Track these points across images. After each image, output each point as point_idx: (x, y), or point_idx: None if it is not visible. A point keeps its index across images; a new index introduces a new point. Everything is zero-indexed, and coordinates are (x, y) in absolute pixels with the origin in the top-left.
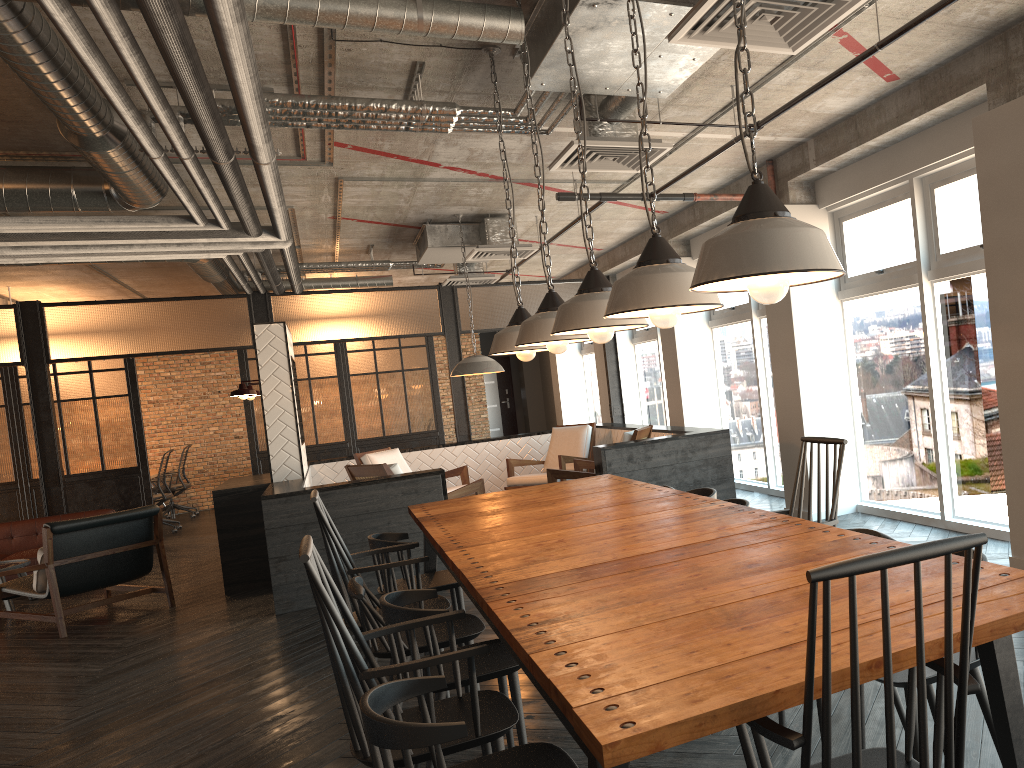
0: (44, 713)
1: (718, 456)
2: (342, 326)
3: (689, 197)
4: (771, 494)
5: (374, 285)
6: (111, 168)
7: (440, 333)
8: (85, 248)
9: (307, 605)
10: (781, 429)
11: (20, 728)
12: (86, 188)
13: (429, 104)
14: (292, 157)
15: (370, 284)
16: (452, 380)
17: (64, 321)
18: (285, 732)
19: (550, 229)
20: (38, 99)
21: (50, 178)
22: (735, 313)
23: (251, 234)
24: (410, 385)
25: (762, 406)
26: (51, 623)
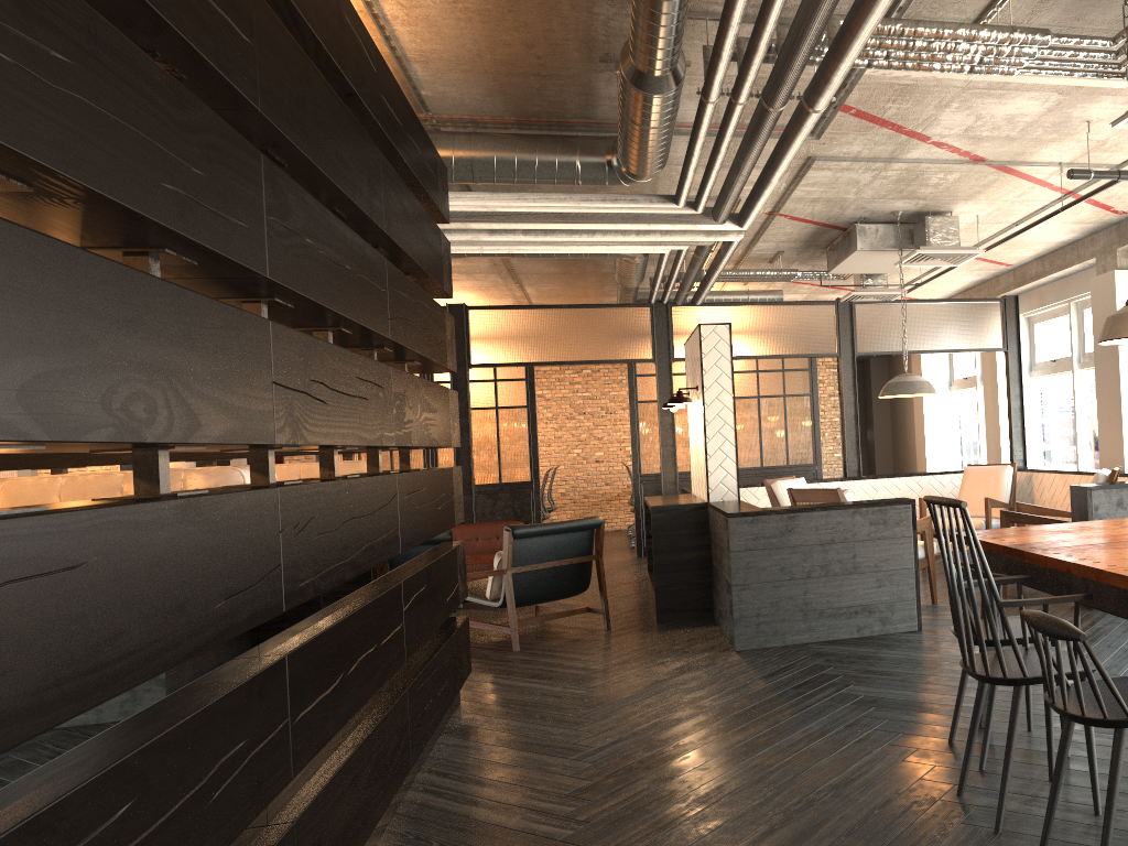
0: (557, 735)
1: None
2: (738, 342)
3: None
4: None
5: (764, 300)
6: (651, 121)
7: (835, 354)
8: (552, 235)
9: (766, 644)
10: None
11: (543, 750)
12: (590, 158)
13: (1021, 30)
14: (784, 126)
15: (760, 299)
16: (844, 407)
17: (485, 325)
18: (876, 802)
19: (978, 235)
20: (588, 43)
21: (558, 146)
22: None
23: (719, 220)
24: (790, 412)
25: None
26: (493, 634)
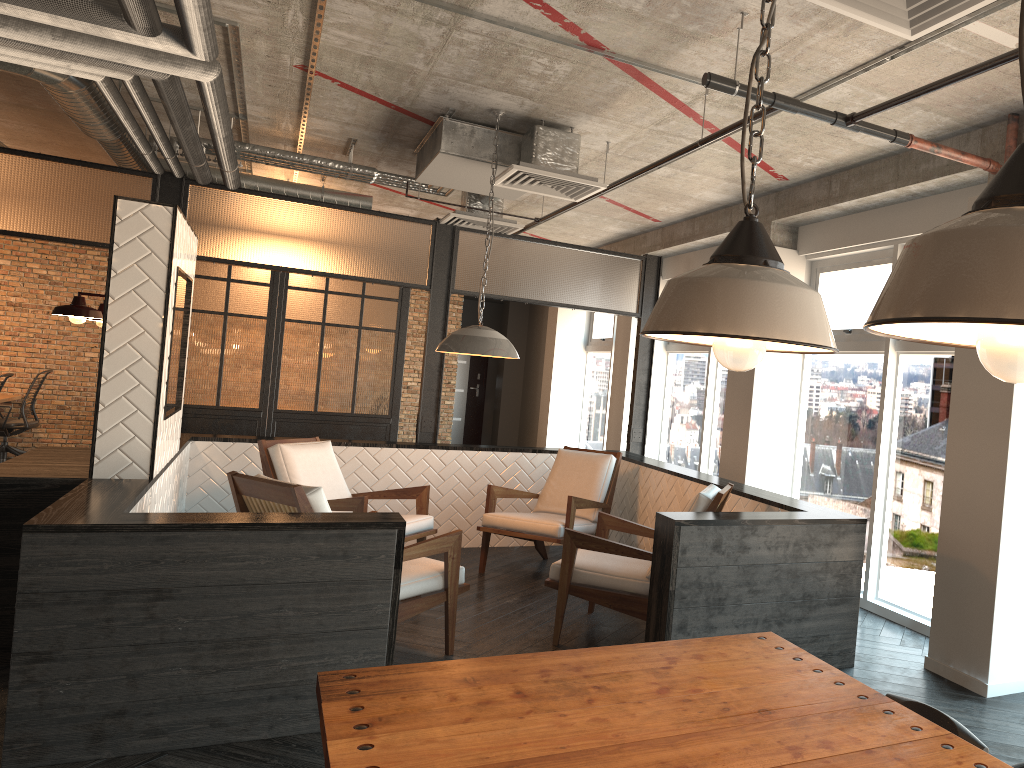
0: None
1: (844, 560)
2: (287, 249)
3: (902, 138)
4: (867, 609)
5: (345, 204)
6: None
7: (424, 287)
8: None
9: (76, 755)
10: (947, 534)
11: None
12: None
13: None
14: None
15: (340, 202)
16: (427, 354)
17: None
18: None
19: (614, 171)
20: None
21: None
22: (852, 339)
23: (135, 24)
24: (366, 349)
25: (878, 479)
26: None
